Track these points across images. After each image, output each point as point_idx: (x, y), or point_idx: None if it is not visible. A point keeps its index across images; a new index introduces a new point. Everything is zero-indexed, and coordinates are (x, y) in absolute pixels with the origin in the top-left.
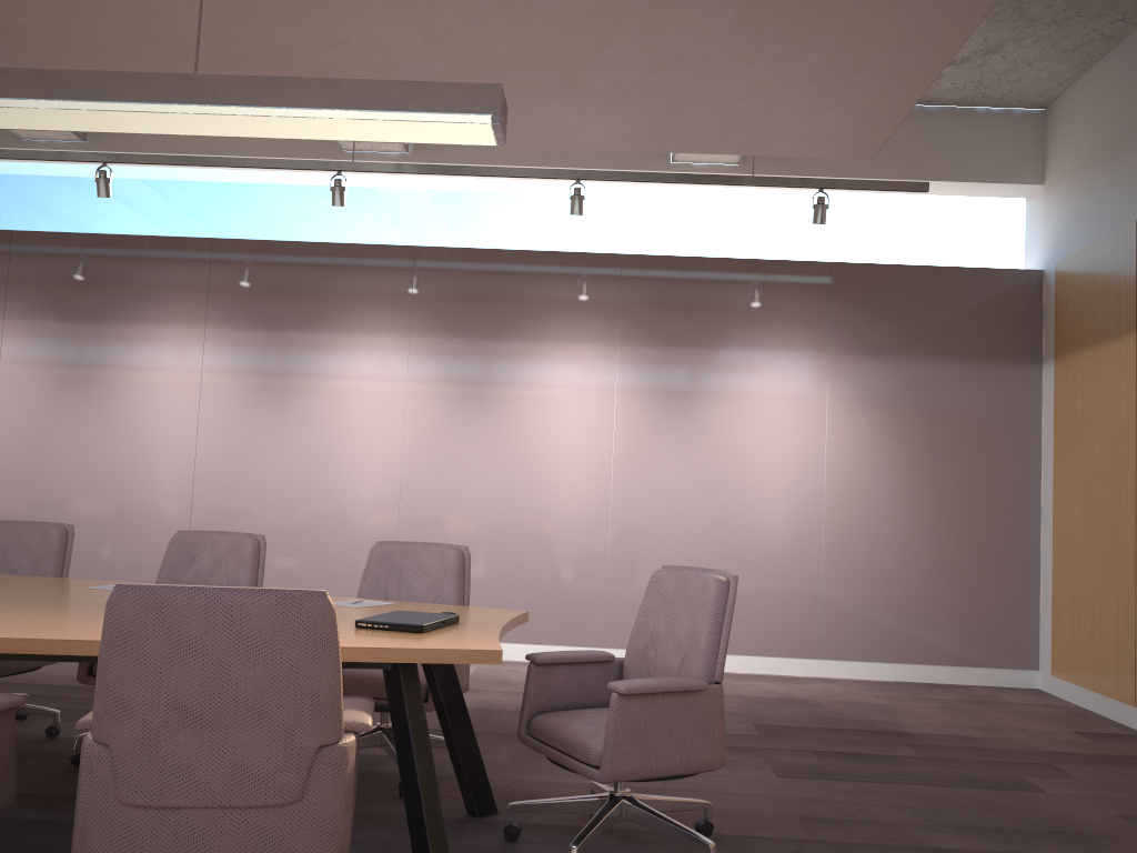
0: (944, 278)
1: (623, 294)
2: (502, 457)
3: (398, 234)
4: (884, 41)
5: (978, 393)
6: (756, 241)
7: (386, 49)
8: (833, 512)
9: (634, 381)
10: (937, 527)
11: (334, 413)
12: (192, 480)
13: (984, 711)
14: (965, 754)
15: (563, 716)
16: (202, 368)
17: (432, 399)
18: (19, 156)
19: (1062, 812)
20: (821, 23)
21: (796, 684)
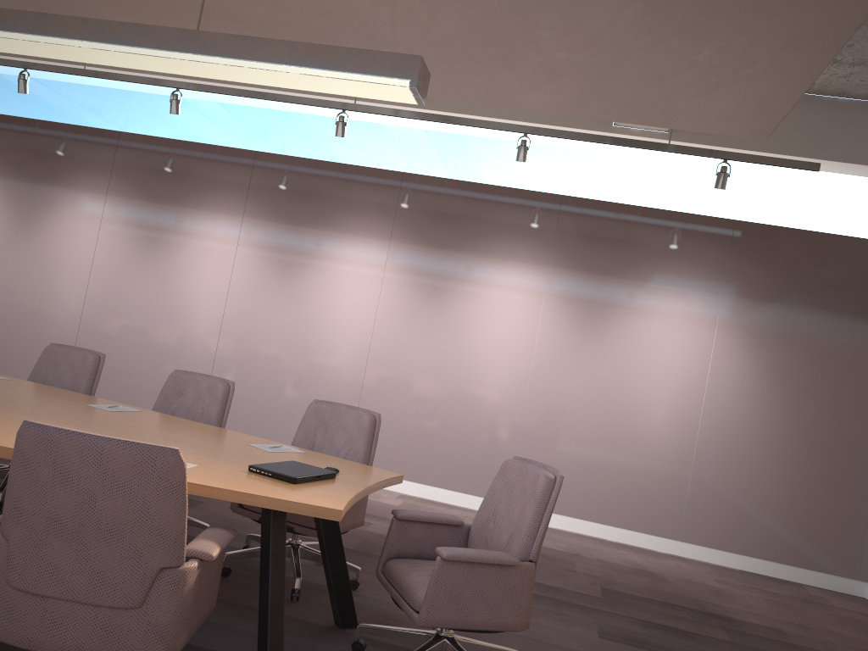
0: (832, 243)
1: (559, 227)
2: (447, 342)
3: (393, 162)
4: (768, 43)
5: (848, 344)
6: (676, 196)
7: (364, 20)
8: (707, 424)
9: (558, 297)
10: (795, 449)
11: (327, 293)
12: (219, 329)
13: (806, 610)
14: (771, 646)
15: (408, 565)
16: (237, 247)
17: (400, 291)
18: (120, 78)
19: None
20: (712, 24)
21: (654, 558)
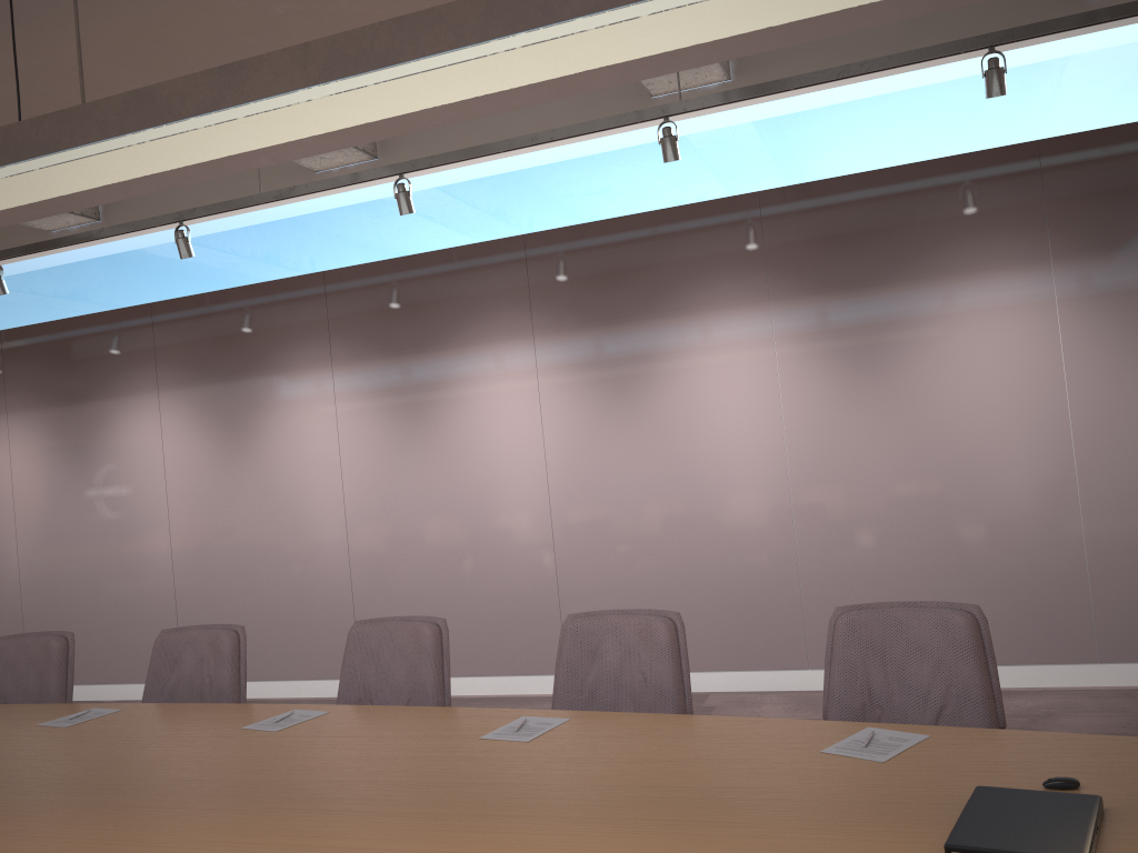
0: None
1: (1048, 194)
2: (914, 433)
3: (730, 183)
4: None
5: None
6: None
7: None
8: None
9: (1084, 306)
10: None
11: (694, 411)
12: (549, 511)
13: None
14: None
15: None
16: (538, 383)
17: (811, 375)
18: (314, 188)
19: None
20: None
21: None
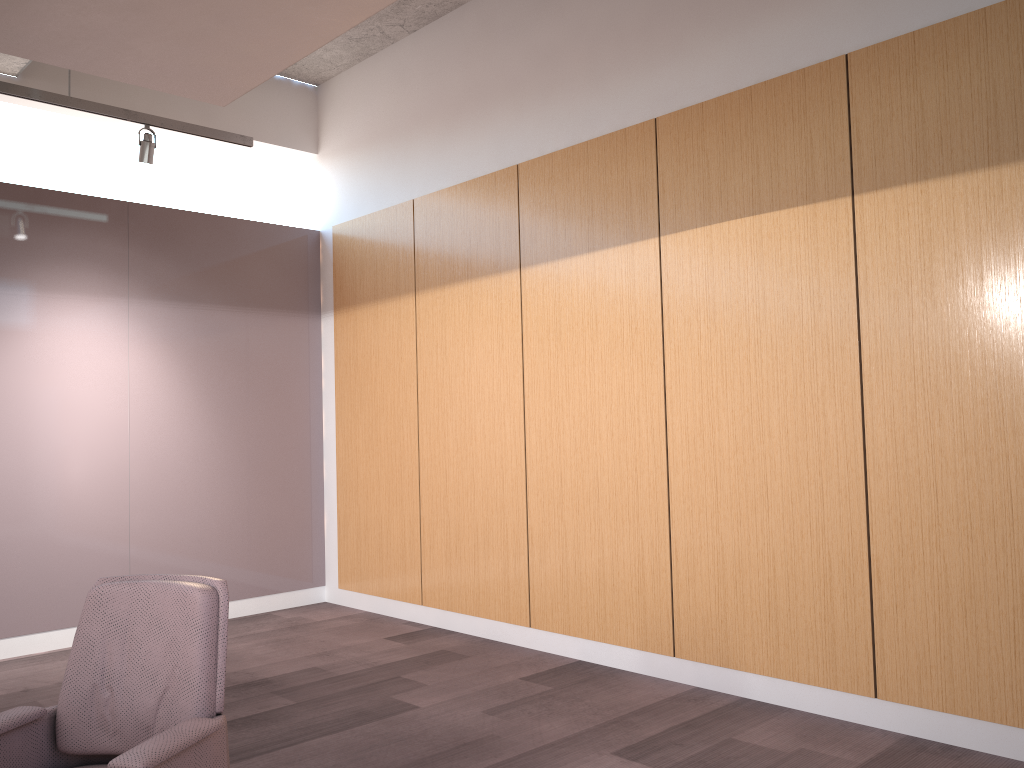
0: (239, 230)
1: None
2: None
3: None
4: None
5: (271, 341)
6: (36, 168)
7: None
8: (139, 464)
9: None
10: (239, 468)
11: None
12: None
13: (305, 636)
14: (330, 688)
15: None
16: None
17: None
18: None
19: (447, 723)
20: None
21: None
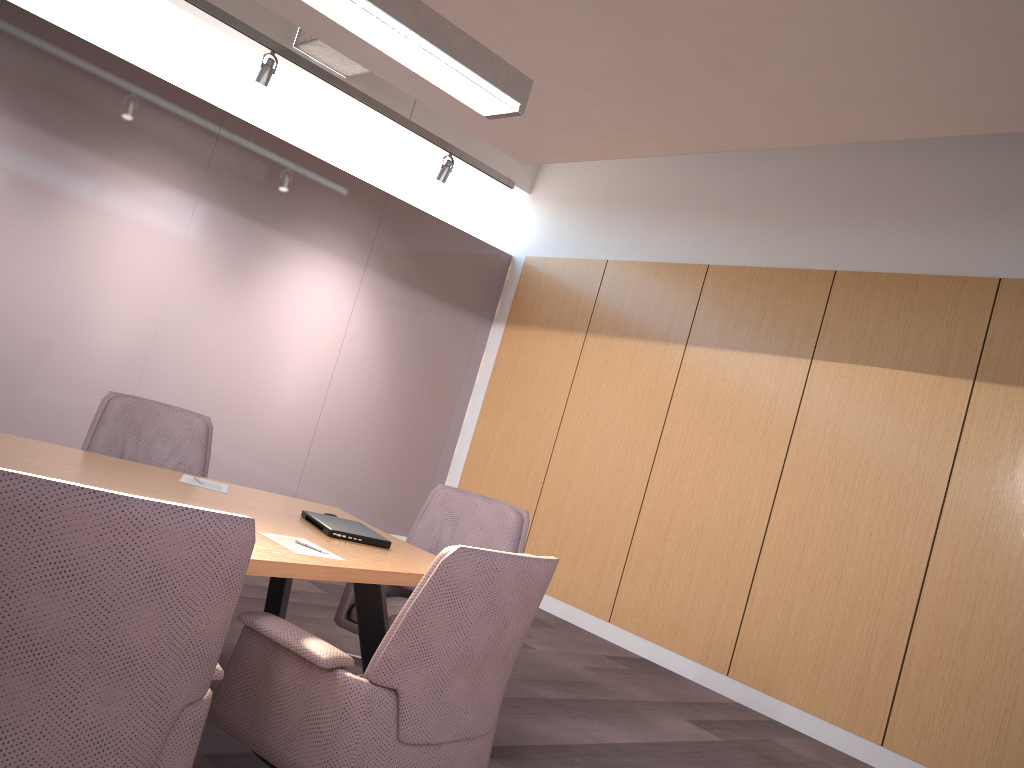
0: (456, 238)
1: (217, 151)
2: (47, 270)
3: None
4: (648, 130)
5: (451, 332)
6: (329, 146)
7: None
8: (332, 398)
9: (204, 237)
10: (398, 425)
11: None
12: None
13: None
14: None
15: (393, 610)
16: None
17: None
18: None
19: (561, 665)
20: (635, 103)
21: None
